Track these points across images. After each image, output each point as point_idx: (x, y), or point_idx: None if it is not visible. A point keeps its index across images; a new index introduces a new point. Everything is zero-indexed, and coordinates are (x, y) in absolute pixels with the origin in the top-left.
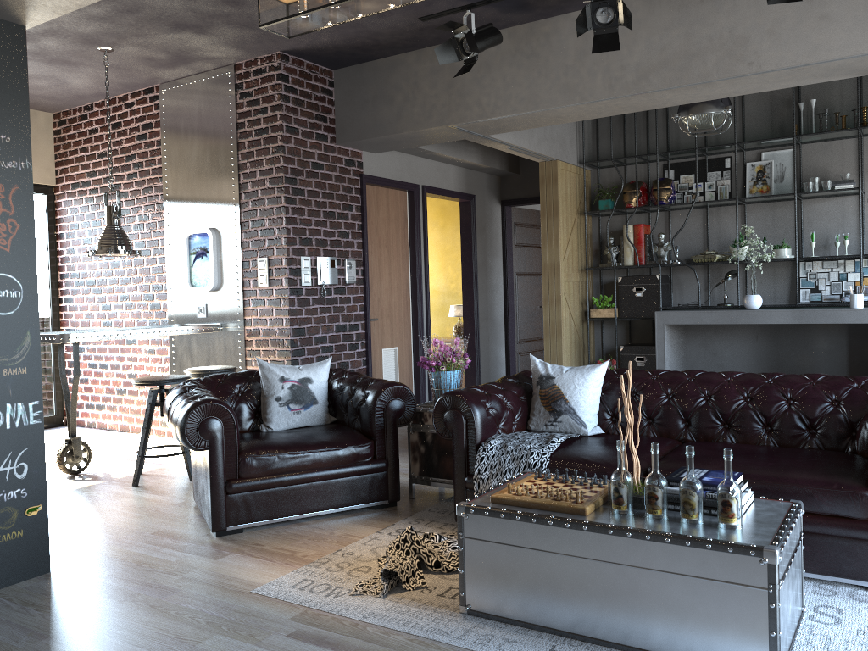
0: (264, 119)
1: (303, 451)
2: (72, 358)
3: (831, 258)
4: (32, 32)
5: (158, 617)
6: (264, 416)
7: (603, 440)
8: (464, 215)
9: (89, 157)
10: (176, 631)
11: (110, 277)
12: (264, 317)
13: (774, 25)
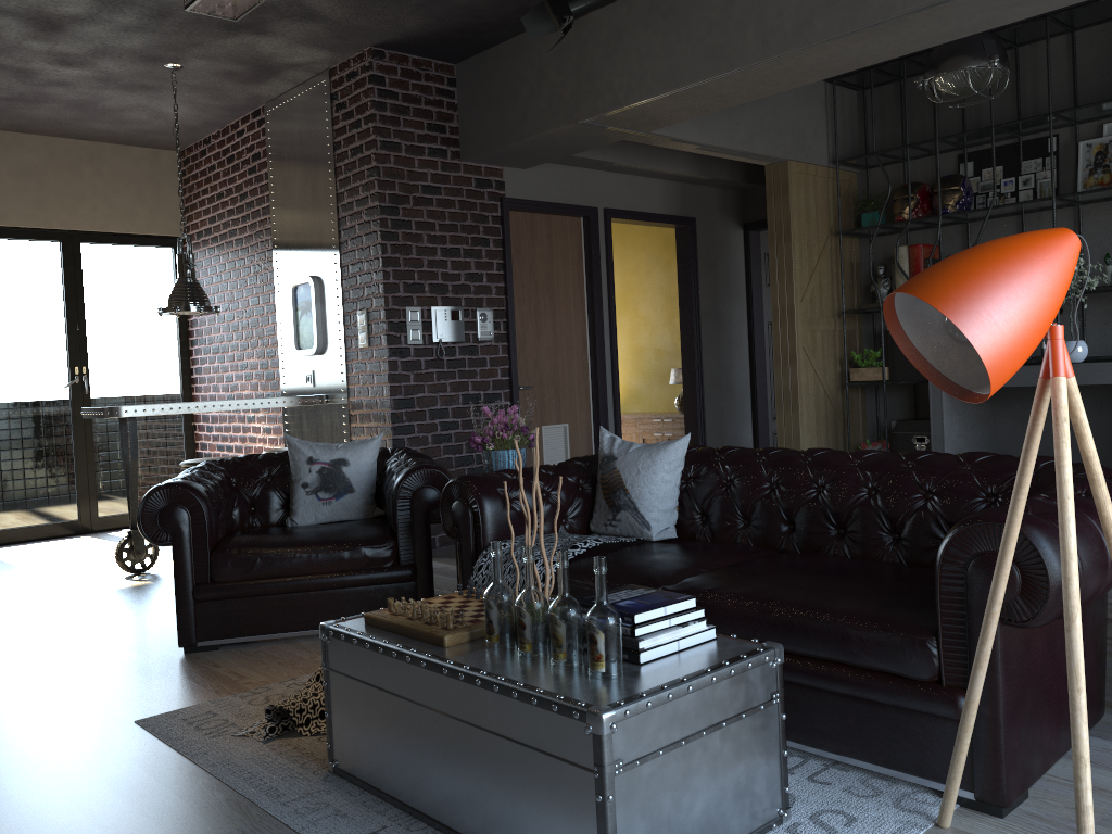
0: (358, 134)
1: (296, 551)
2: (203, 440)
3: None
4: (81, 54)
5: (5, 743)
6: (290, 507)
7: (661, 547)
8: (681, 246)
9: (209, 199)
10: (1, 761)
11: (231, 342)
12: (365, 385)
13: None
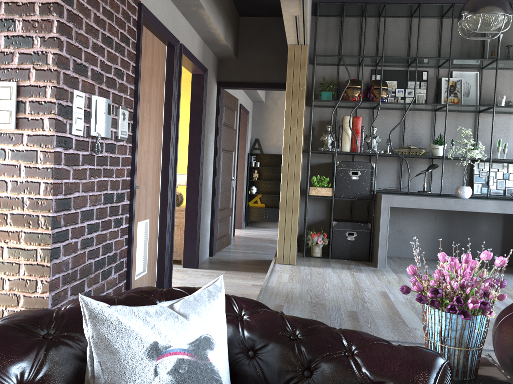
0: None
1: None
2: None
3: (497, 161)
4: None
5: None
6: None
7: None
8: (195, 87)
9: None
10: None
11: None
12: (1, 178)
13: None
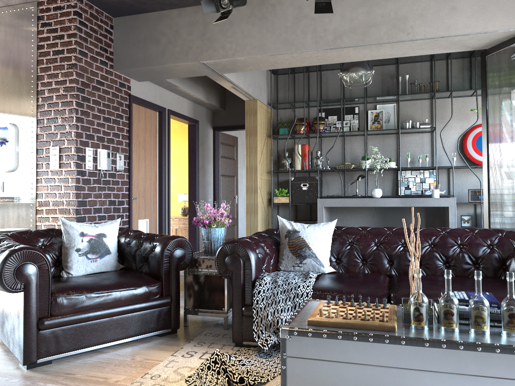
0: (61, 43)
1: (107, 291)
2: None
3: (416, 169)
4: None
5: None
6: (64, 264)
7: (340, 276)
8: (191, 133)
9: None
10: None
11: None
12: (53, 192)
13: (423, 11)
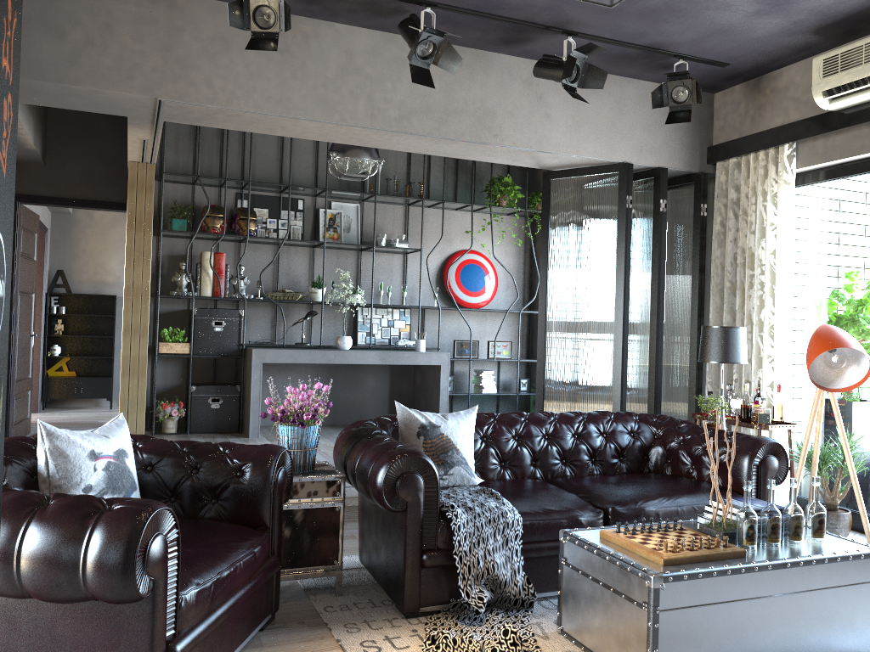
0: None
1: (230, 564)
2: None
3: (382, 306)
4: None
5: None
6: None
7: (505, 488)
8: None
9: None
10: None
11: None
12: None
13: (514, 109)
